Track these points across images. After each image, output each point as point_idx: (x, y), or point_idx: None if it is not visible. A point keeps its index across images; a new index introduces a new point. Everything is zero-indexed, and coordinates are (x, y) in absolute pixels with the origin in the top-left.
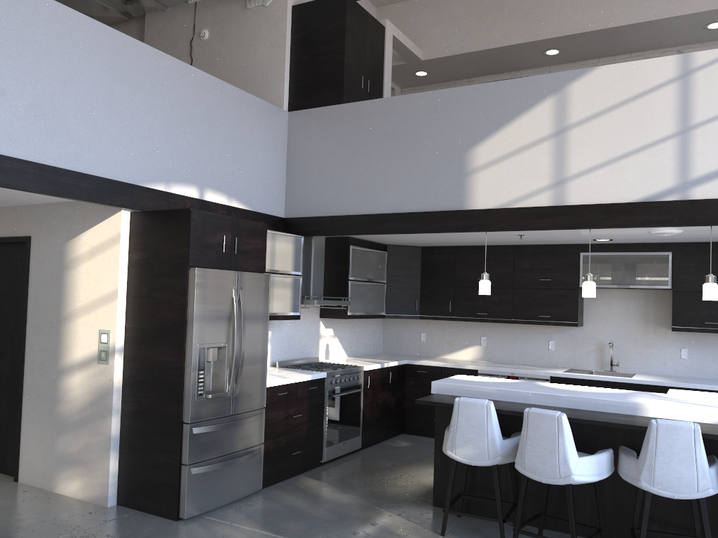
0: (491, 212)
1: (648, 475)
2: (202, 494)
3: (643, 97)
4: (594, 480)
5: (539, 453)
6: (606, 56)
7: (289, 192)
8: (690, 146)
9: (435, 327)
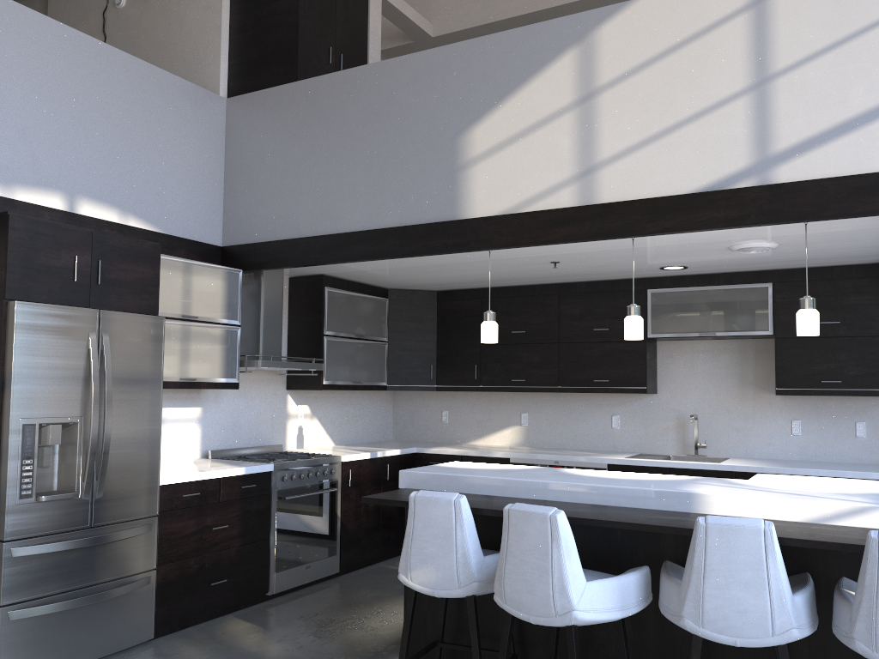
0: (493, 221)
1: (694, 608)
2: (31, 652)
3: (701, 38)
4: (614, 619)
5: (525, 576)
6: None
7: (228, 210)
8: (770, 105)
9: (461, 402)
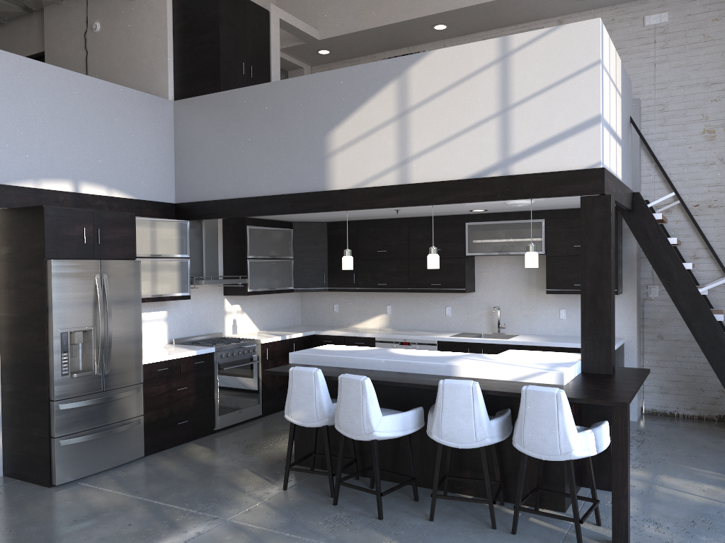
0: (347, 192)
1: (437, 428)
2: (74, 463)
3: (470, 79)
4: (398, 435)
5: (349, 414)
6: (493, 28)
7: (178, 178)
8: (509, 125)
9: (346, 298)
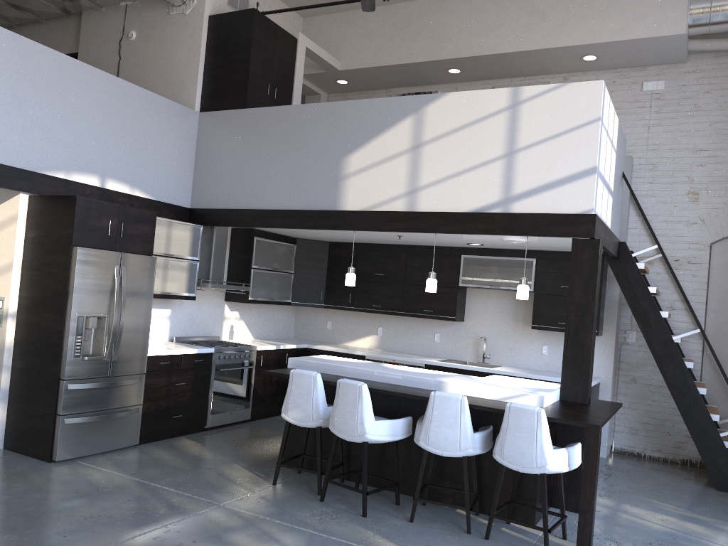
0: (357, 214)
1: (424, 436)
2: (75, 442)
3: (481, 122)
4: (387, 440)
5: (344, 416)
6: (503, 77)
7: (196, 185)
8: (513, 167)
9: (340, 316)
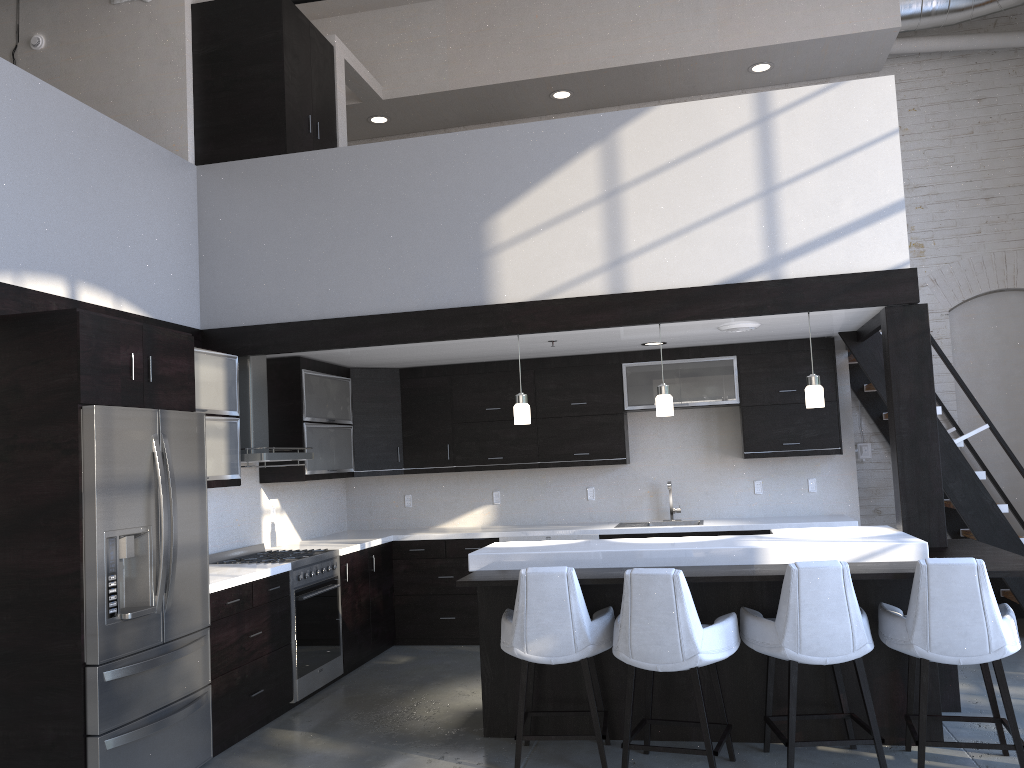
0: (525, 307)
1: (792, 638)
2: None
3: (714, 148)
4: (724, 657)
5: (652, 630)
6: (628, 103)
7: (207, 289)
8: (777, 211)
9: (426, 484)
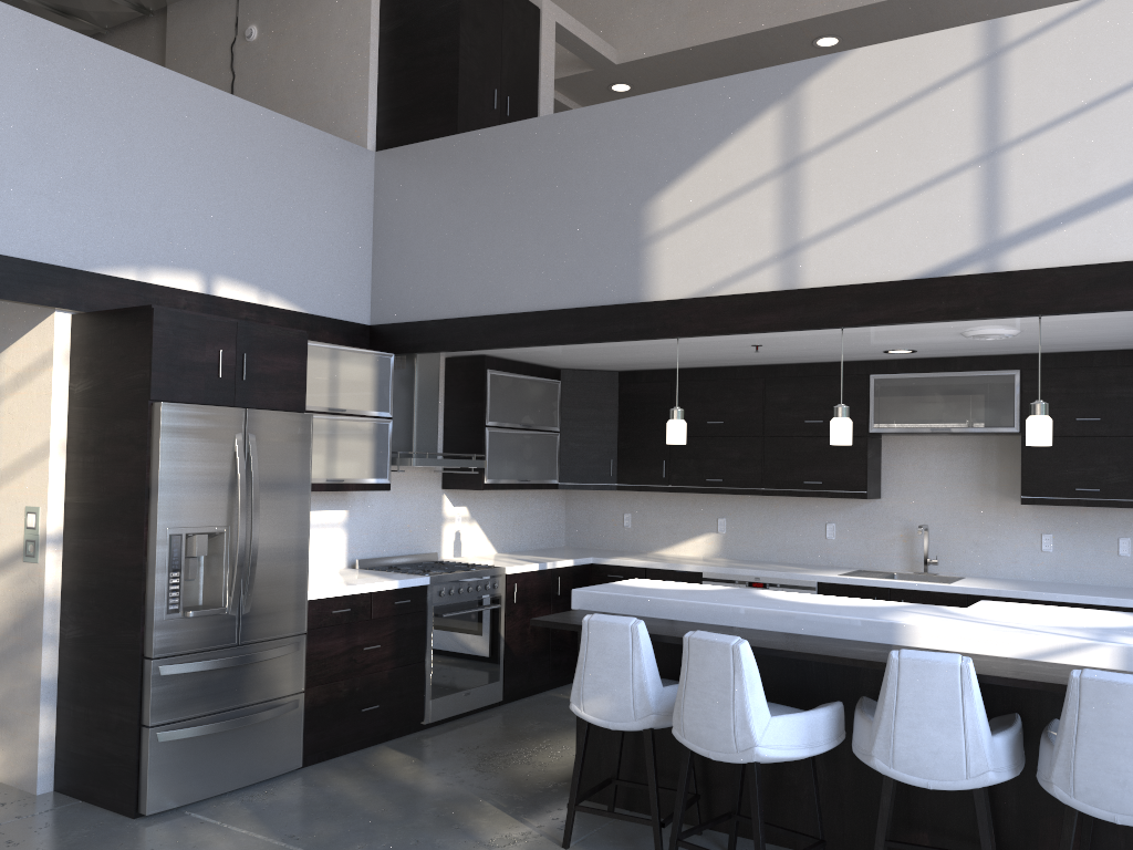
0: (681, 305)
1: (884, 747)
2: (180, 776)
3: (923, 99)
4: (800, 757)
5: (705, 709)
6: None
7: (378, 283)
8: (1001, 180)
9: (646, 504)
